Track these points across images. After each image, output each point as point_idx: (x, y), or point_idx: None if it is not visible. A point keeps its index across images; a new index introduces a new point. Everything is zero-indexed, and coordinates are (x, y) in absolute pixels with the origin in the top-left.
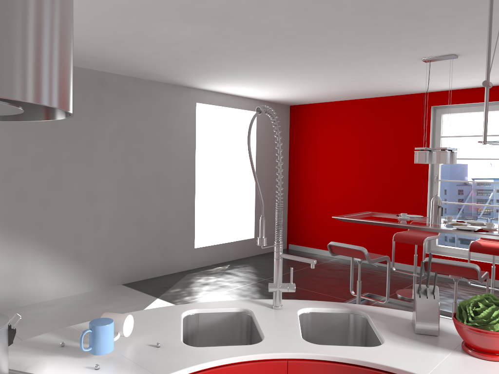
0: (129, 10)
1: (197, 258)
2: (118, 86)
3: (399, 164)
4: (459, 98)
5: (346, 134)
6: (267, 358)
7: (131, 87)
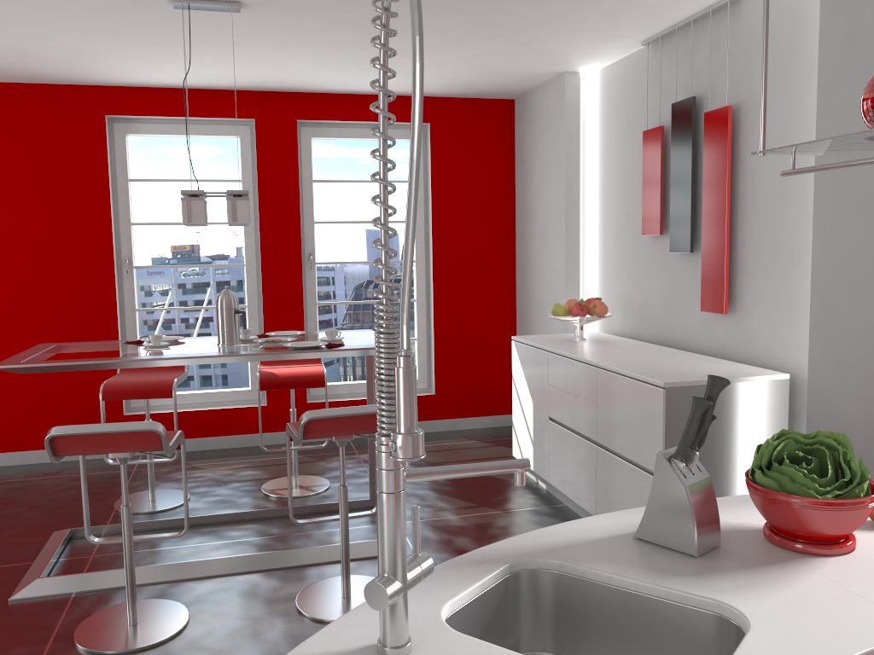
0: None
1: None
2: None
3: (45, 237)
4: (162, 105)
5: None
6: None
7: None
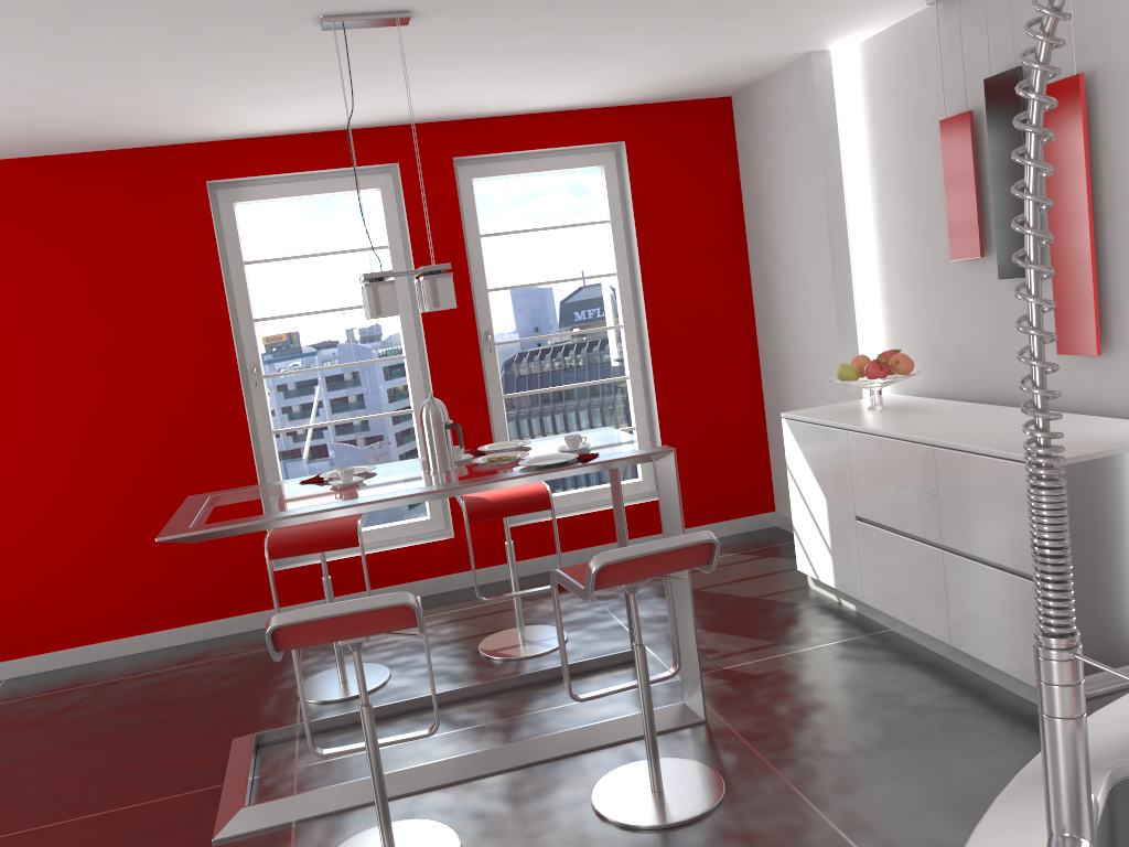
0: None
1: None
2: None
3: (147, 350)
4: (278, 159)
5: None
6: None
7: None
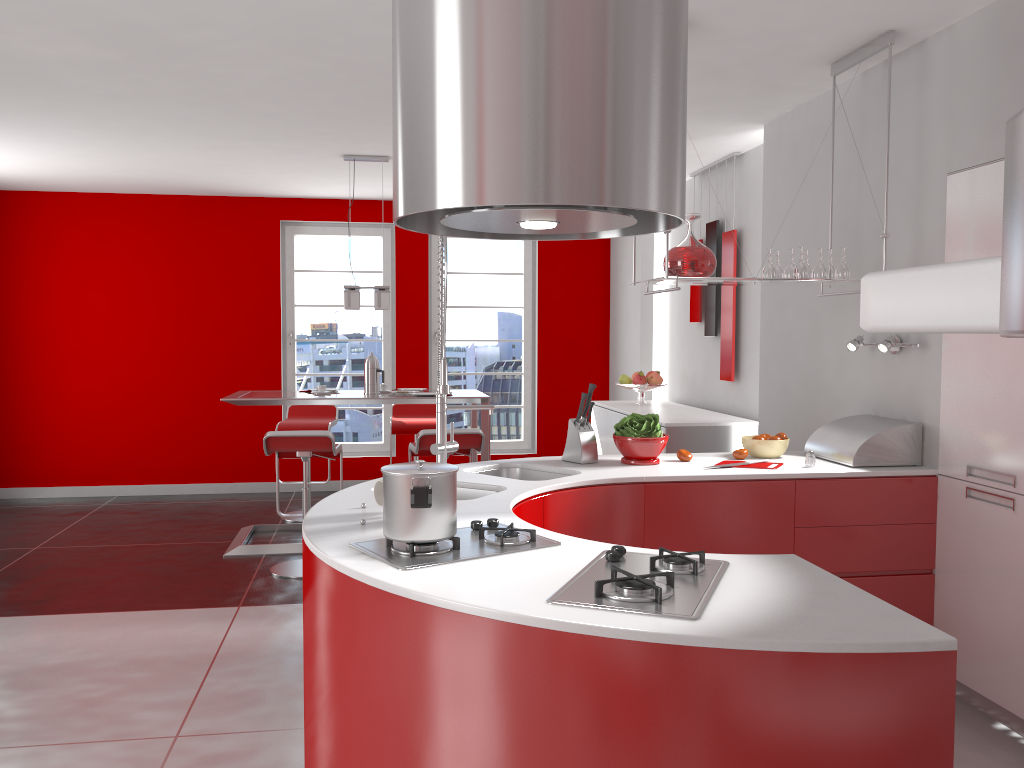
0: (22, 0)
1: None
2: None
3: (230, 314)
4: (323, 213)
5: (119, 258)
6: (533, 494)
7: None
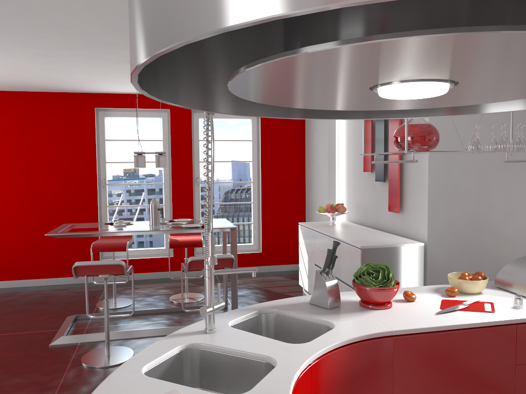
0: None
1: None
2: None
3: (63, 169)
4: (123, 102)
5: None
6: (303, 369)
7: None
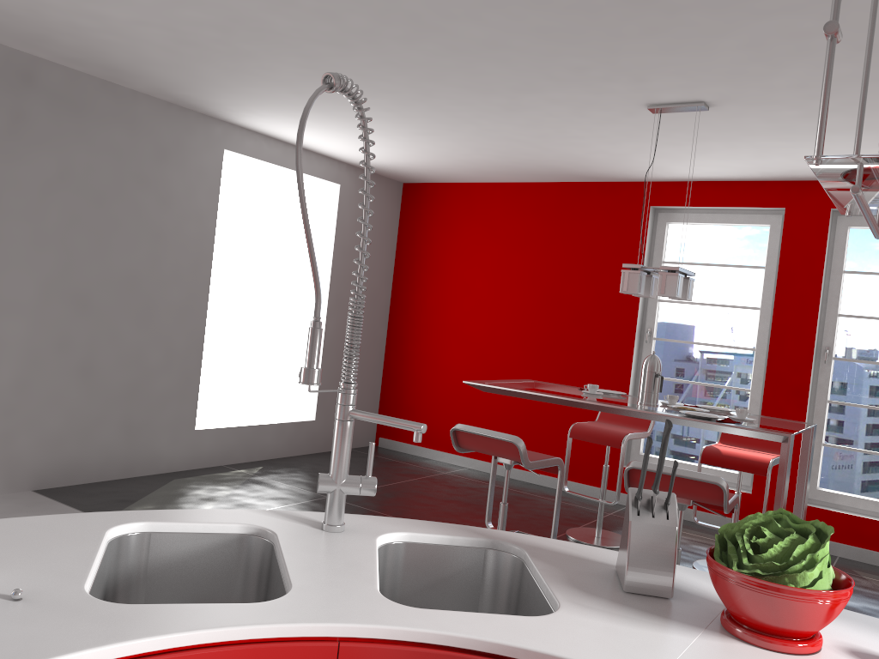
0: None
1: (199, 449)
2: (64, 91)
3: (588, 304)
4: (699, 197)
5: (499, 243)
6: (290, 634)
7: (91, 98)
